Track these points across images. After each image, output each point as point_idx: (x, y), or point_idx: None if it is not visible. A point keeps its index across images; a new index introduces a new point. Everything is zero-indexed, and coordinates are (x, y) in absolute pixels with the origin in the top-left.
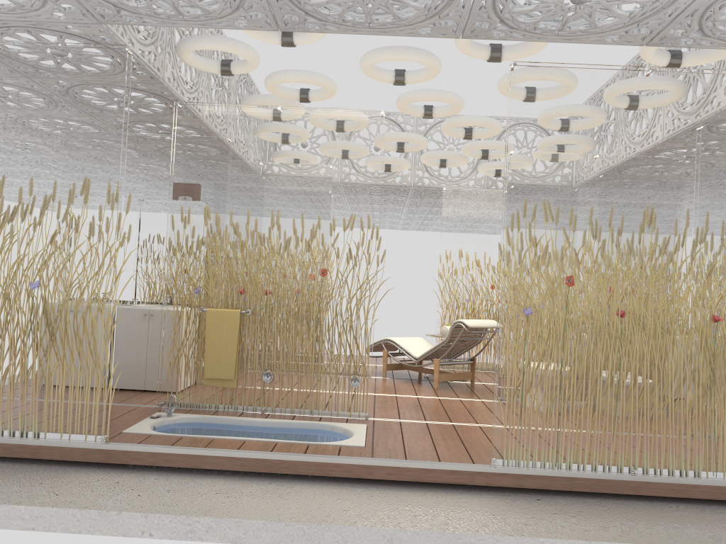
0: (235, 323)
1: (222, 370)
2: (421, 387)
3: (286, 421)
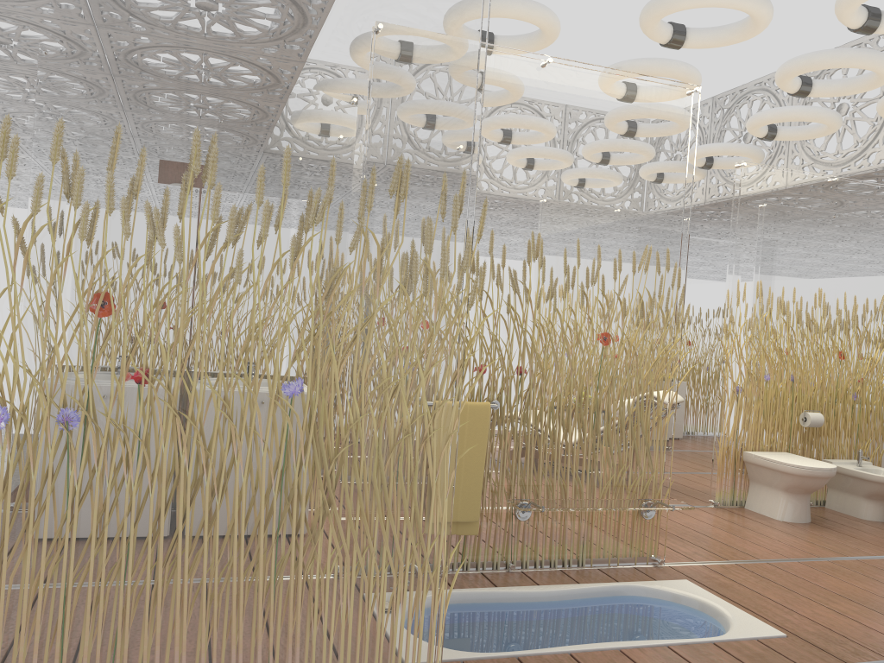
0: (483, 425)
1: (461, 506)
2: None
3: (579, 587)
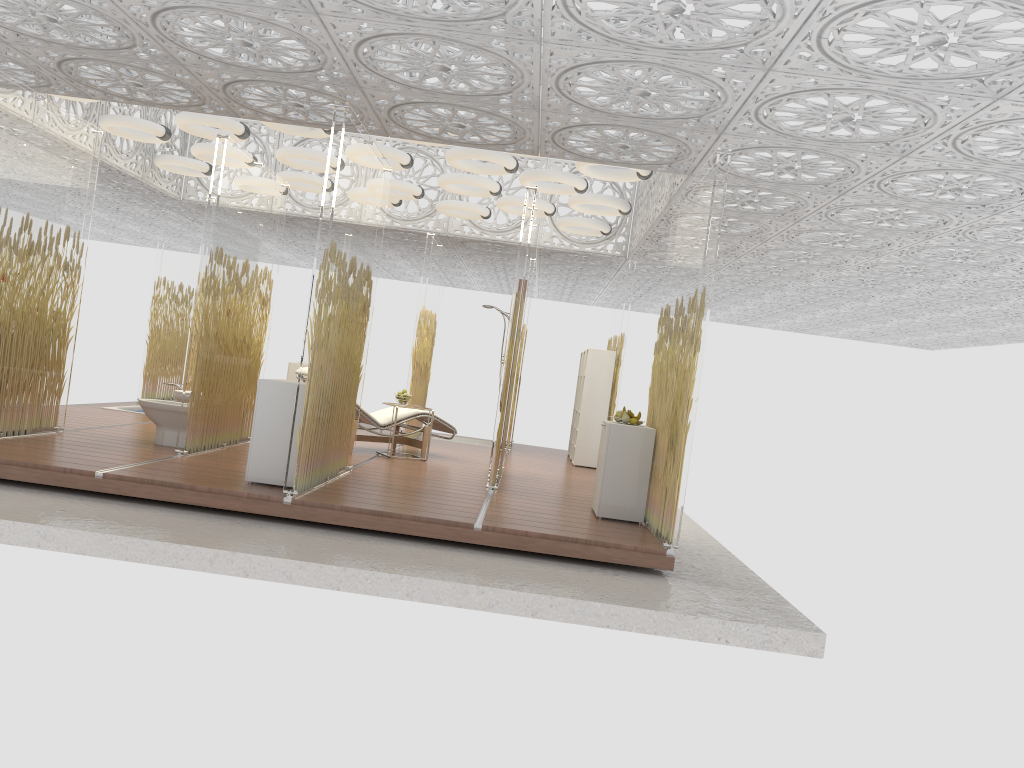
0: None
1: None
2: None
3: None
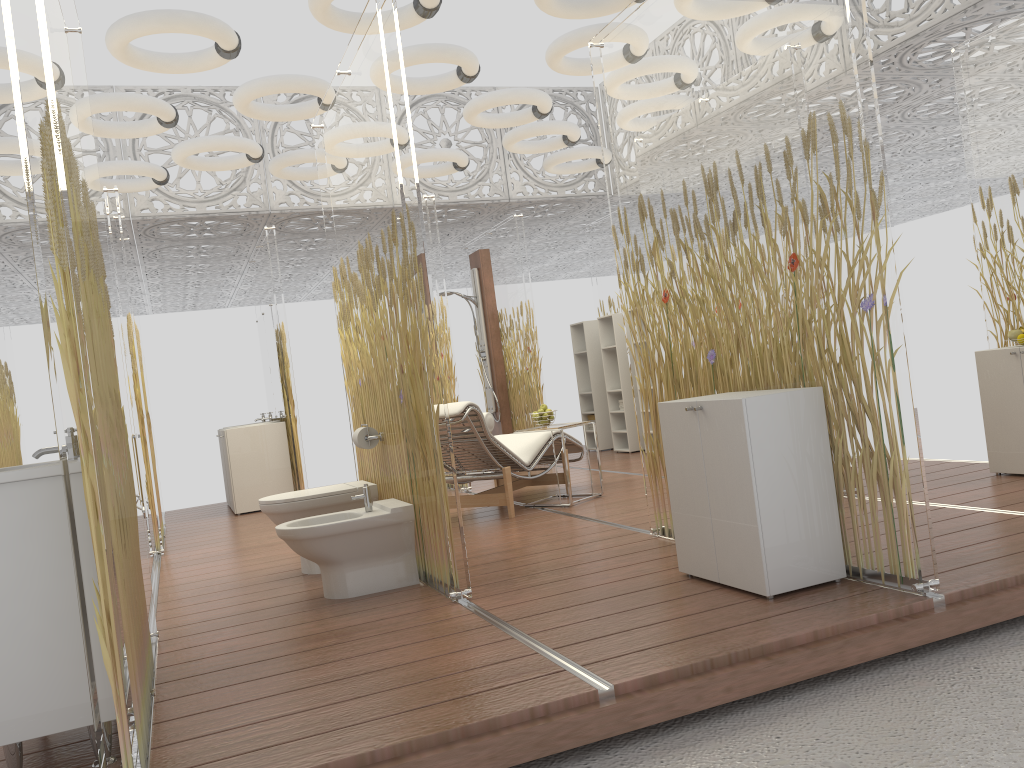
0: None
1: None
2: None
3: None
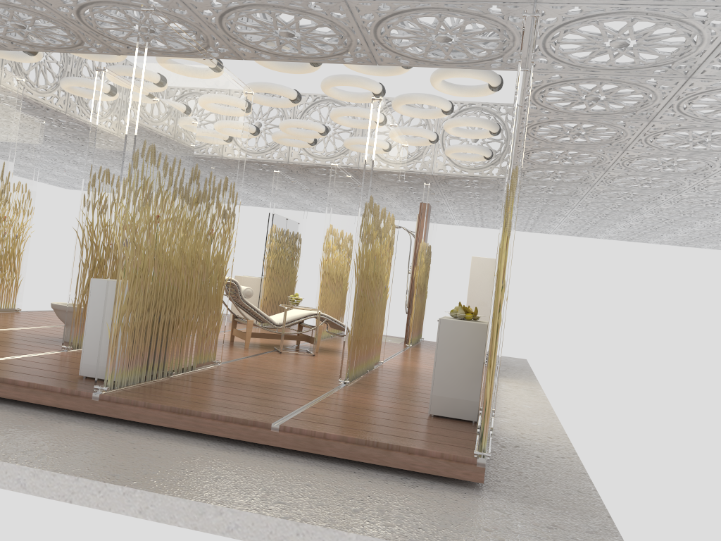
0: None
1: None
2: (240, 341)
3: None
